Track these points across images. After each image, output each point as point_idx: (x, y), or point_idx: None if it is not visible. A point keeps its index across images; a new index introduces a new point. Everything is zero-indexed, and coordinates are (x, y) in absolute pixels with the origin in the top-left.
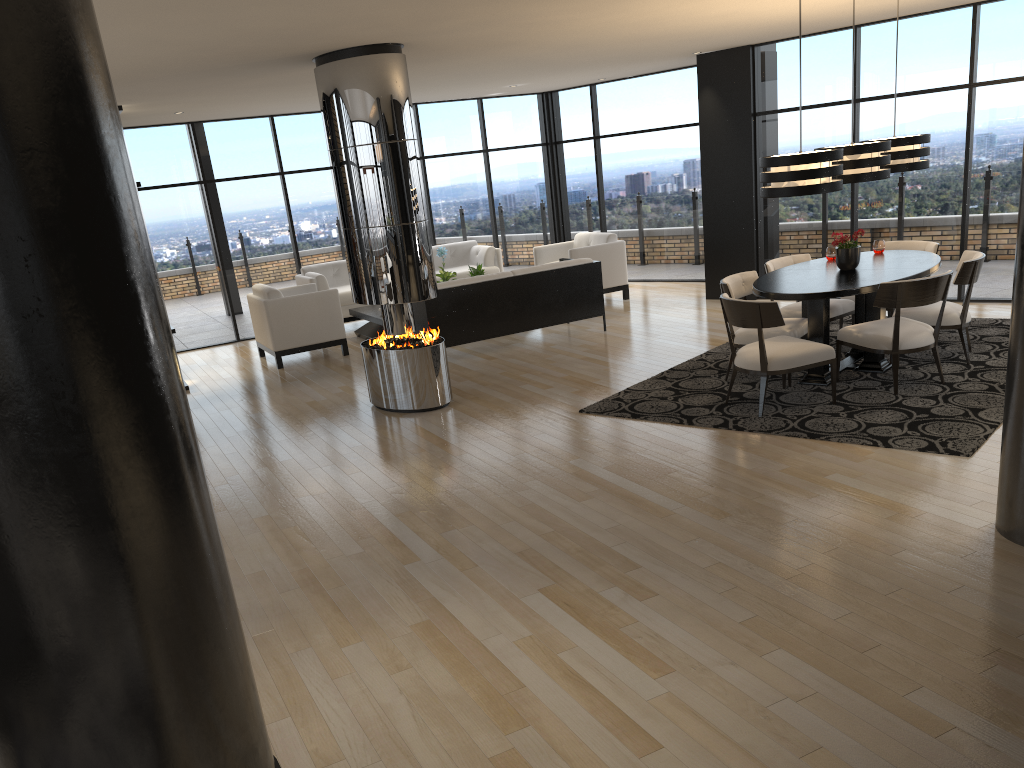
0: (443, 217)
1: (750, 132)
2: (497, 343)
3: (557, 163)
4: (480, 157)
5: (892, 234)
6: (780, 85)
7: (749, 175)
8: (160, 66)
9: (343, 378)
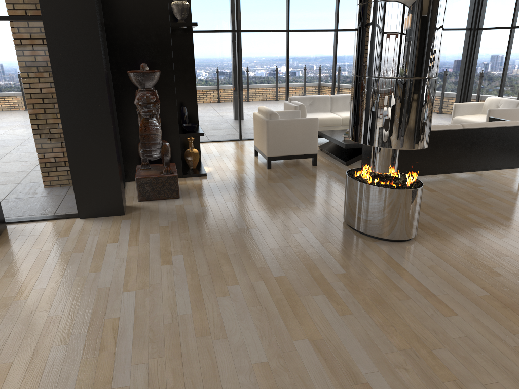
0: None
1: None
2: (430, 175)
3: (475, 44)
4: None
5: None
6: None
7: None
8: None
9: (316, 187)
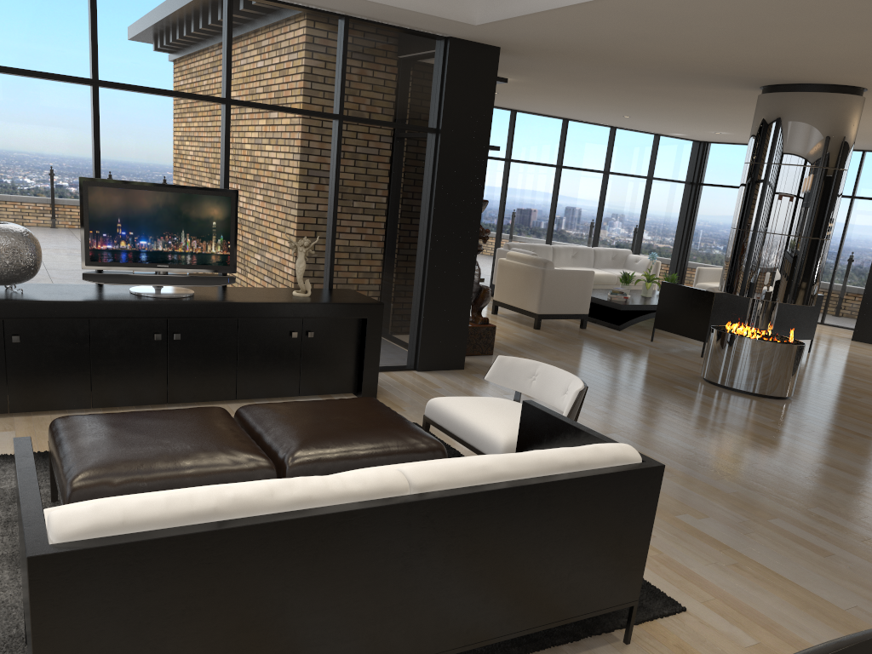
0: (607, 225)
1: None
2: None
3: (696, 200)
4: (645, 182)
5: None
6: None
7: None
8: (692, 62)
9: (624, 351)
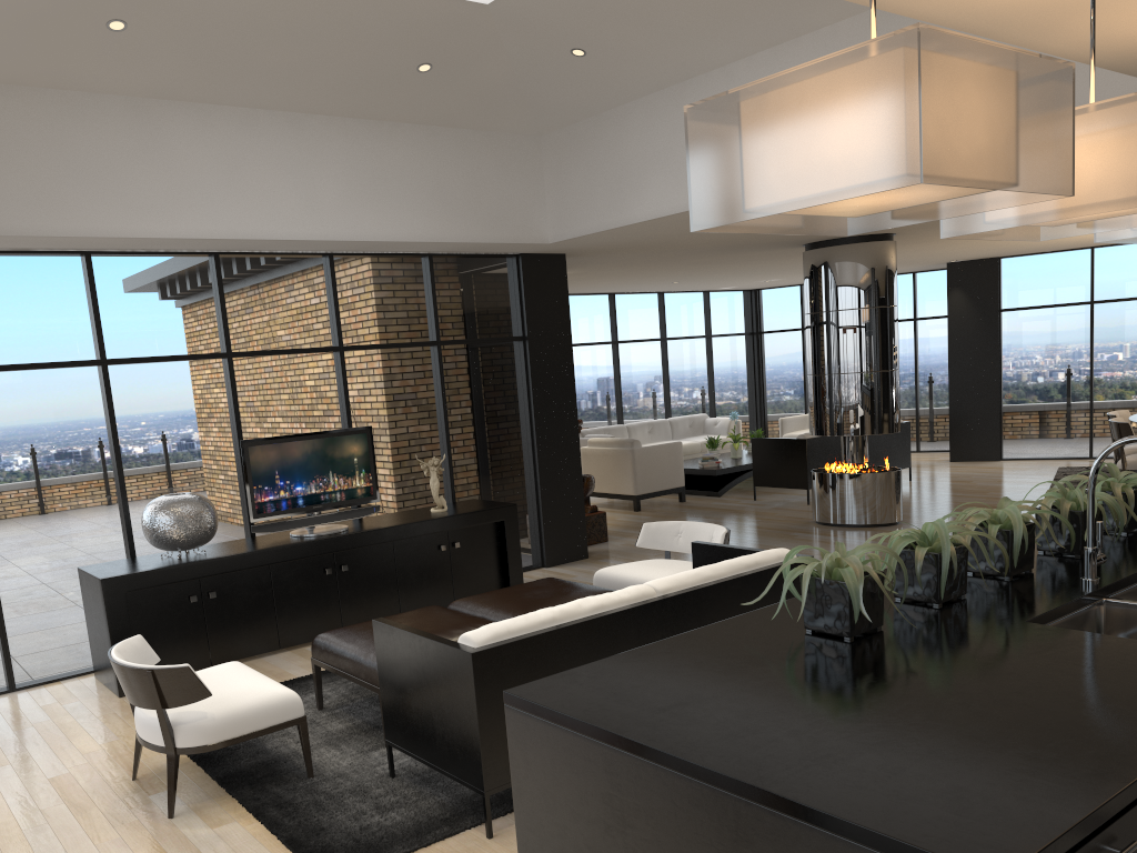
0: (676, 392)
1: (997, 324)
2: None
3: (761, 350)
4: (704, 341)
5: (1126, 405)
6: (1022, 288)
7: (995, 358)
8: (740, 239)
9: (732, 513)
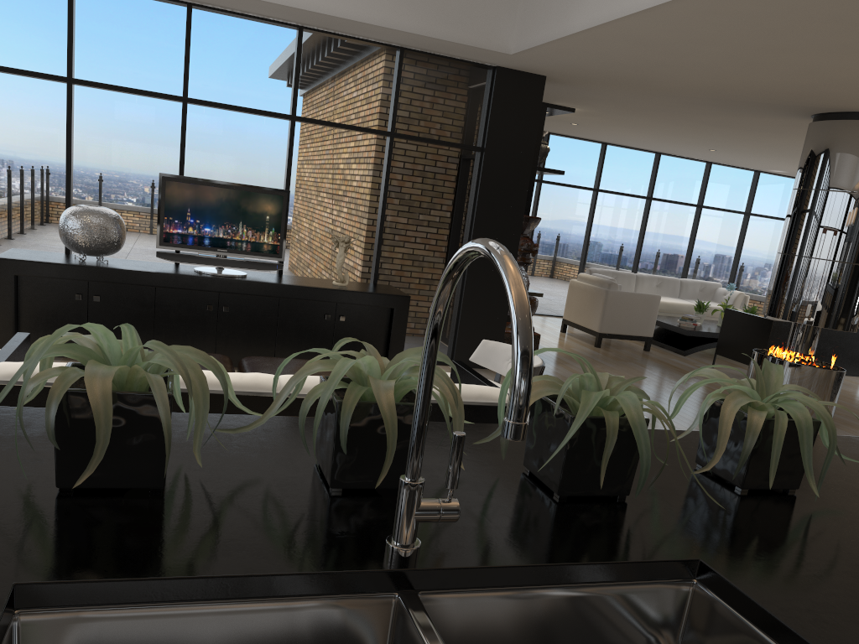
0: (698, 257)
1: None
2: None
3: None
4: (741, 217)
5: None
6: None
7: None
8: (725, 89)
9: (676, 371)
